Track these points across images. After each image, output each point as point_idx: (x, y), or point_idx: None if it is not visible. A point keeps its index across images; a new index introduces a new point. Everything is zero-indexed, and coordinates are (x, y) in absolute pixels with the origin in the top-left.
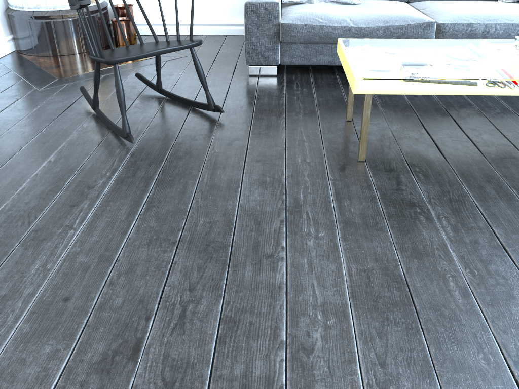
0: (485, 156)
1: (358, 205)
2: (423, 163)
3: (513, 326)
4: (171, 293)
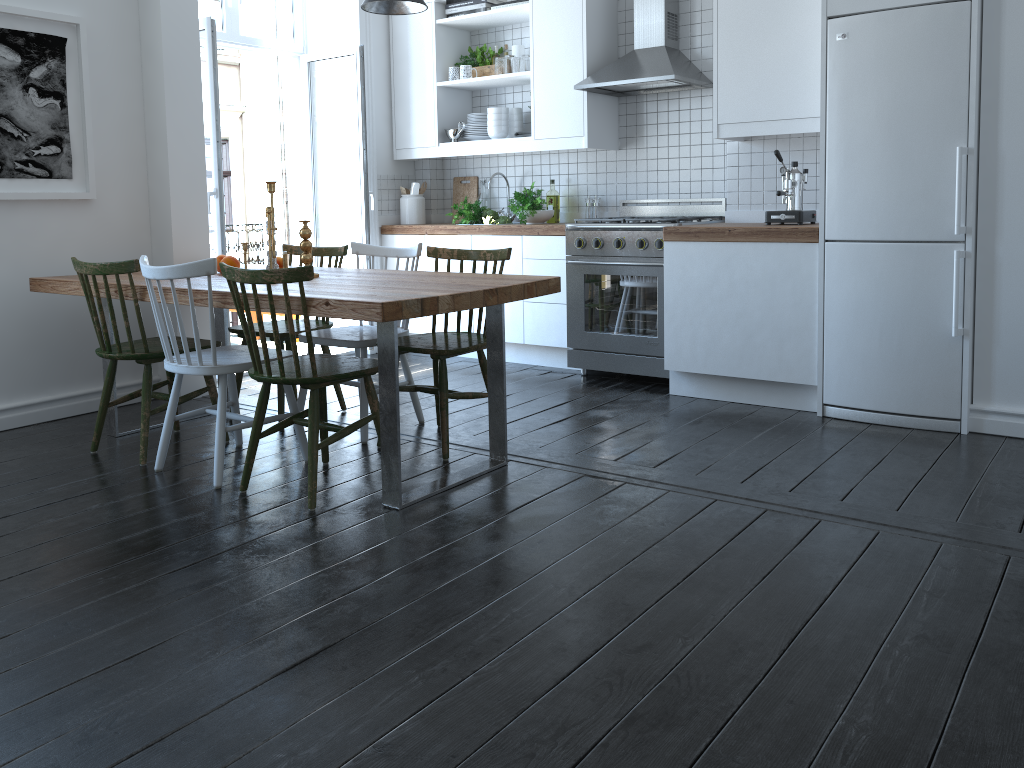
0: None
1: None
2: None
3: (270, 616)
4: (560, 760)
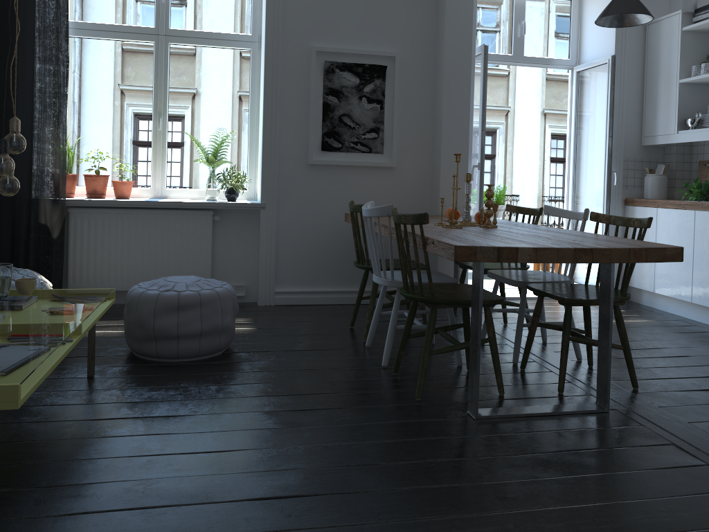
0: (32, 439)
1: (120, 525)
2: (29, 477)
3: (300, 460)
4: None
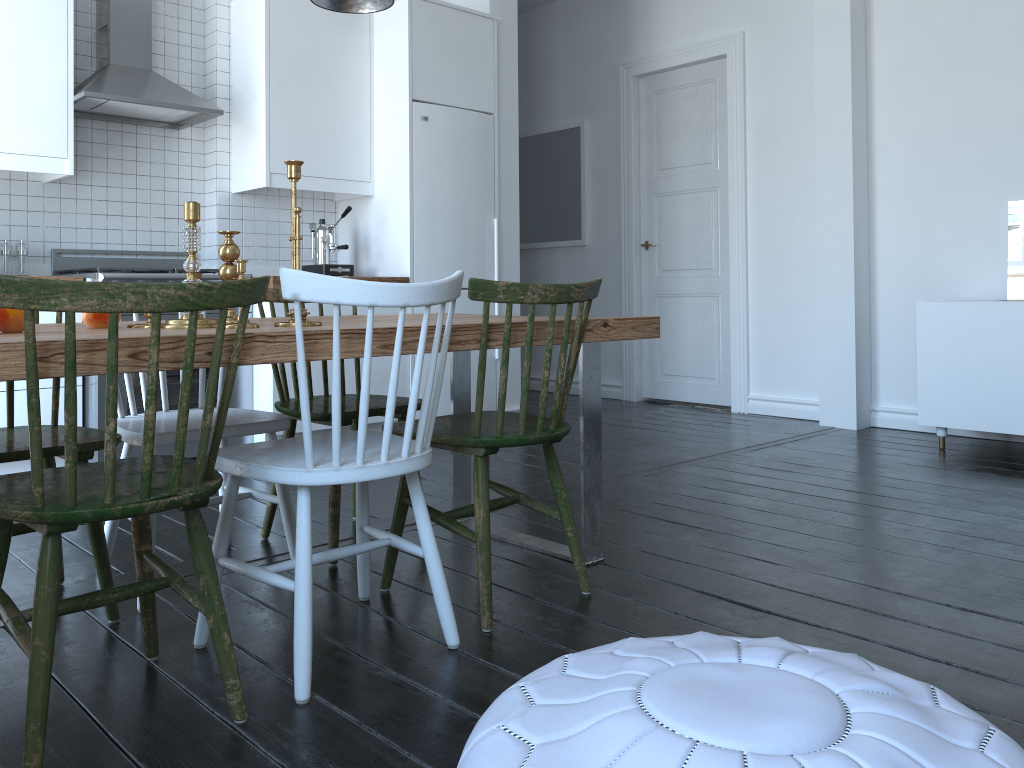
0: None
1: None
2: None
3: (893, 600)
4: None
